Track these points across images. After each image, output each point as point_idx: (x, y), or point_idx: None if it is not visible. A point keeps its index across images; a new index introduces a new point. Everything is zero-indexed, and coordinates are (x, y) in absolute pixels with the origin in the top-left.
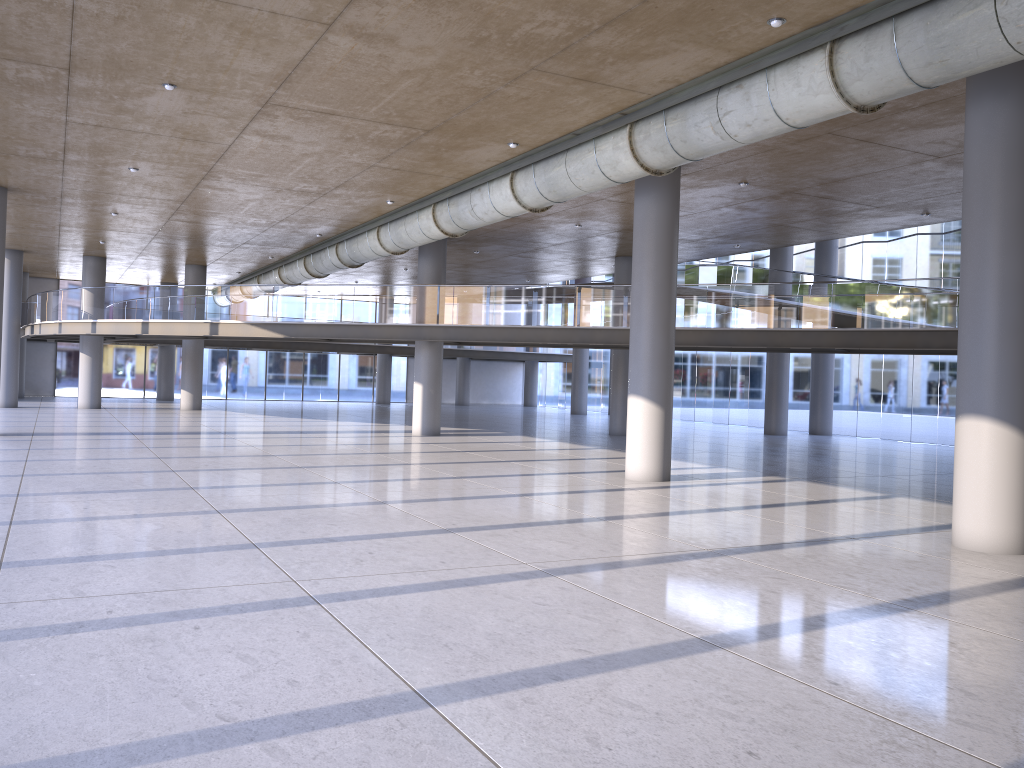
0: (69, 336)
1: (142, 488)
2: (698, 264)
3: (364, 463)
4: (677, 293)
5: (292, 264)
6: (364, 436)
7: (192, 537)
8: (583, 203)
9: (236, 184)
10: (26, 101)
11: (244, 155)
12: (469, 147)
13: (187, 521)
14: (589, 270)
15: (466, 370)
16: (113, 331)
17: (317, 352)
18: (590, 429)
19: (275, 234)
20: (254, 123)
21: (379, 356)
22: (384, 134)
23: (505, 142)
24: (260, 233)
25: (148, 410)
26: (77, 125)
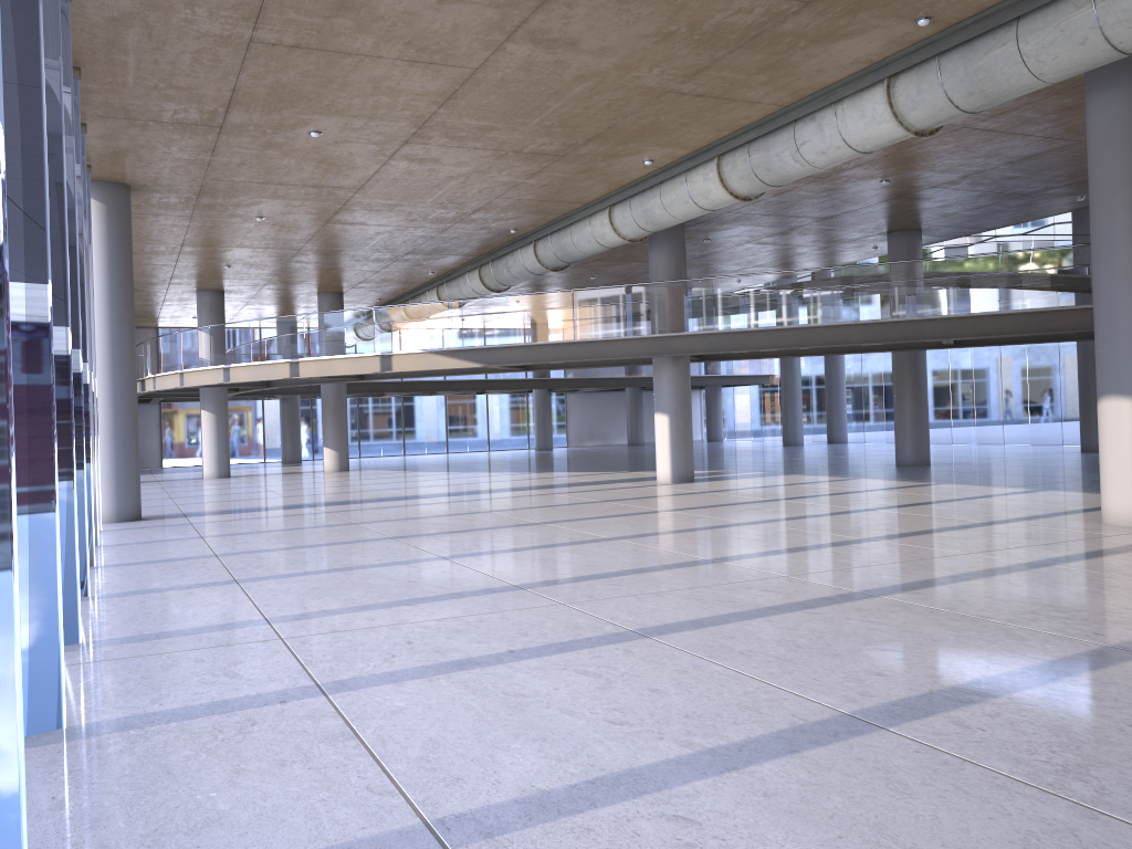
0: (184, 391)
1: (444, 593)
2: (969, 240)
3: (685, 526)
4: (1045, 260)
5: (458, 279)
6: (604, 489)
7: (703, 705)
8: (928, 138)
9: (447, 149)
10: (202, 1)
11: (487, 88)
12: (846, 35)
13: (625, 661)
14: (834, 258)
15: (638, 403)
16: (253, 377)
17: (441, 397)
18: (856, 461)
19: (456, 234)
20: (538, 14)
21: (536, 393)
22: (731, 18)
23: (913, 17)
24: (437, 234)
25: (288, 475)
26: (264, 48)
